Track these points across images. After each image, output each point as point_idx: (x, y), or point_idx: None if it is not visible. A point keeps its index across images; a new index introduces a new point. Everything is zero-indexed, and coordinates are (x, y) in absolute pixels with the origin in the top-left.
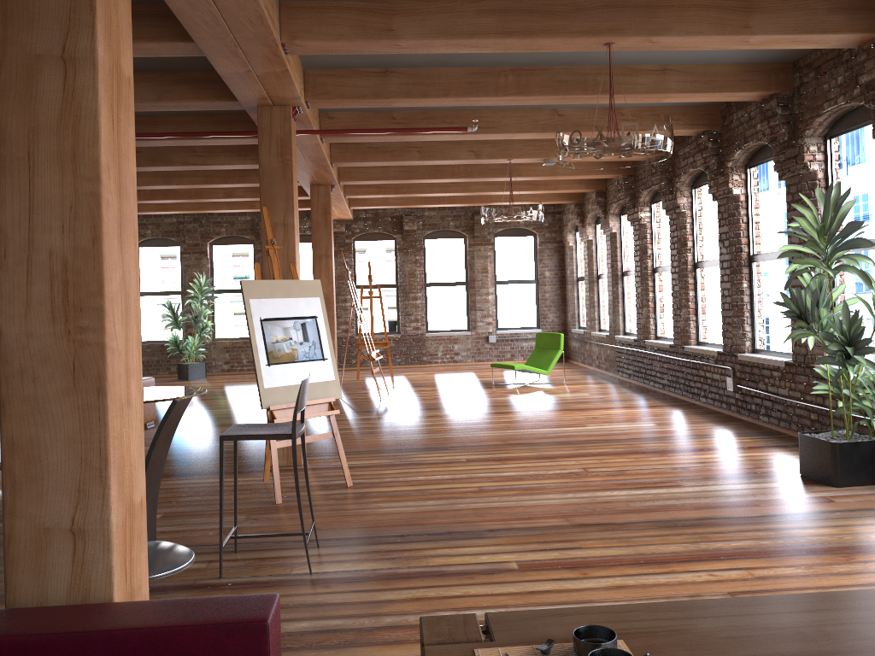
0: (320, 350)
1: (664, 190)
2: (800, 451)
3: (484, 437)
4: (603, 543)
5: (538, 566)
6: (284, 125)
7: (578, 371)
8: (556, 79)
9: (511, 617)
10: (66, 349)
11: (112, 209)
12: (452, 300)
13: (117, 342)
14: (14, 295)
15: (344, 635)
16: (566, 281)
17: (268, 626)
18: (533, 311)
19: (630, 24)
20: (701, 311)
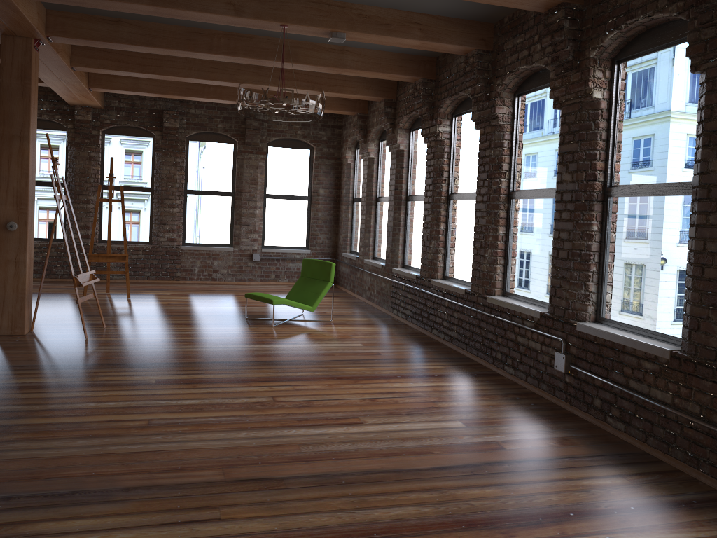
0: None
1: (479, 94)
2: None
3: (196, 455)
4: None
5: None
6: None
7: (347, 303)
8: None
9: None
10: None
11: None
12: (215, 211)
13: None
14: None
15: None
16: (341, 201)
17: None
18: (304, 230)
19: None
20: (512, 254)
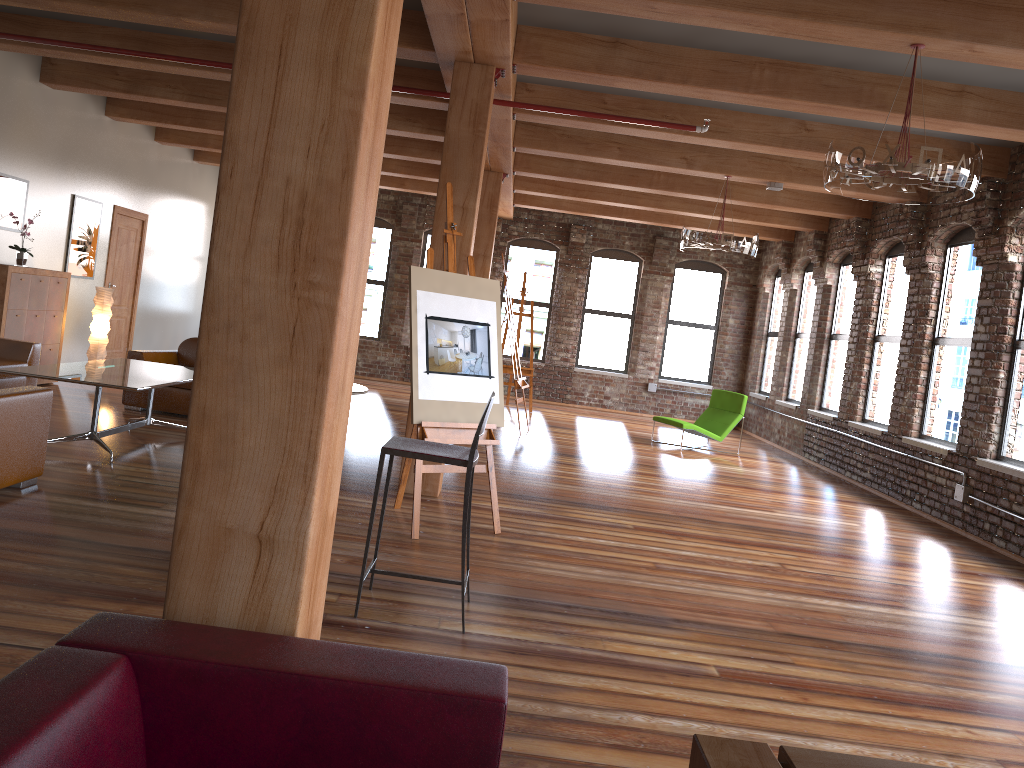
0: (487, 365)
1: (911, 242)
2: None
3: (651, 503)
4: (822, 664)
5: (744, 678)
6: (482, 88)
7: (753, 444)
8: (824, 82)
9: (819, 760)
10: (287, 307)
11: (368, 138)
12: (612, 333)
13: (346, 310)
14: (234, 228)
15: (514, 719)
16: (753, 334)
17: (505, 710)
18: (706, 363)
19: (950, 23)
20: (931, 397)
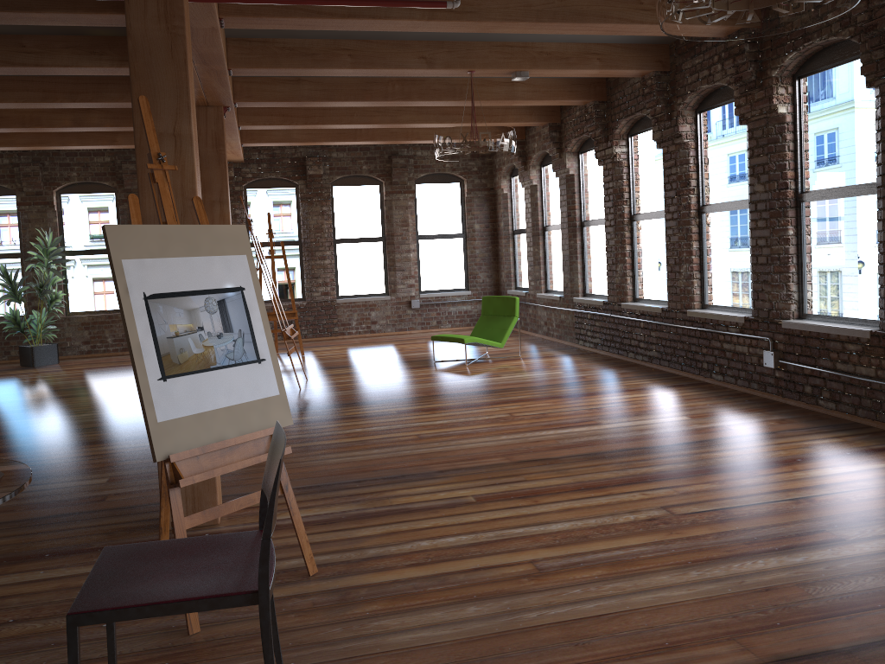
0: (252, 346)
1: (660, 115)
2: None
3: (476, 451)
4: None
5: None
6: None
7: (525, 340)
8: None
9: None
10: None
11: None
12: (367, 259)
13: None
14: None
15: None
16: (500, 235)
17: None
18: (461, 270)
19: None
20: (708, 266)
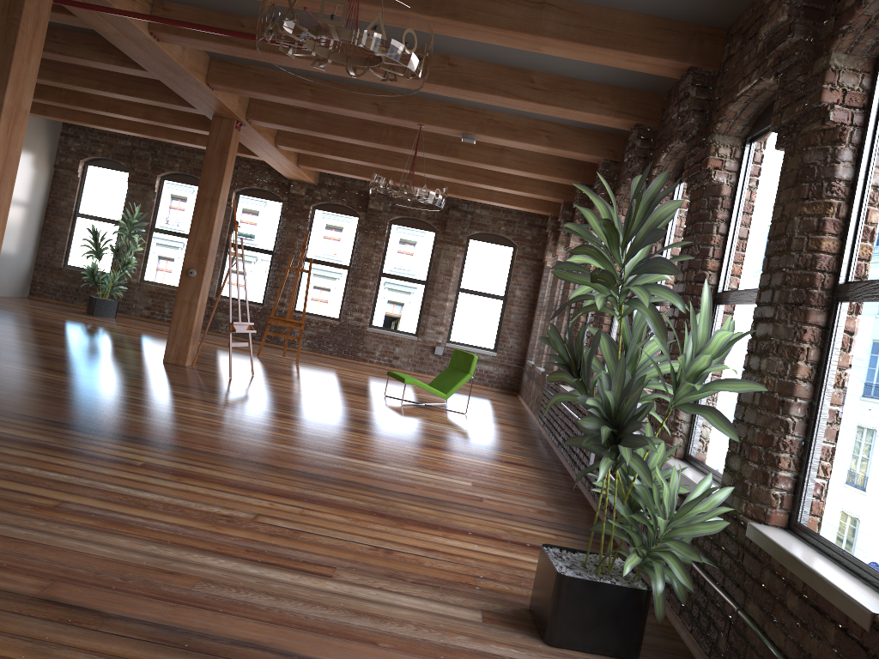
0: None
1: None
2: (536, 572)
3: (234, 445)
4: None
5: None
6: None
7: (506, 408)
8: None
9: None
10: None
11: None
12: (406, 297)
13: None
14: None
15: None
16: (536, 306)
17: None
18: (494, 331)
19: None
20: None
